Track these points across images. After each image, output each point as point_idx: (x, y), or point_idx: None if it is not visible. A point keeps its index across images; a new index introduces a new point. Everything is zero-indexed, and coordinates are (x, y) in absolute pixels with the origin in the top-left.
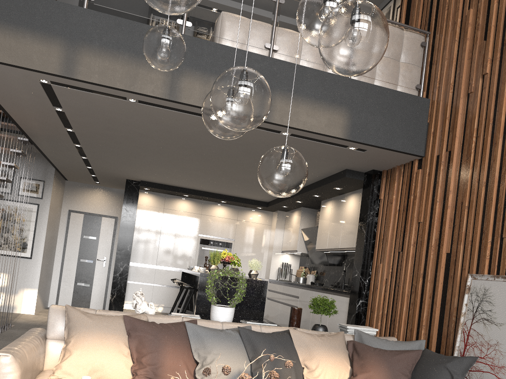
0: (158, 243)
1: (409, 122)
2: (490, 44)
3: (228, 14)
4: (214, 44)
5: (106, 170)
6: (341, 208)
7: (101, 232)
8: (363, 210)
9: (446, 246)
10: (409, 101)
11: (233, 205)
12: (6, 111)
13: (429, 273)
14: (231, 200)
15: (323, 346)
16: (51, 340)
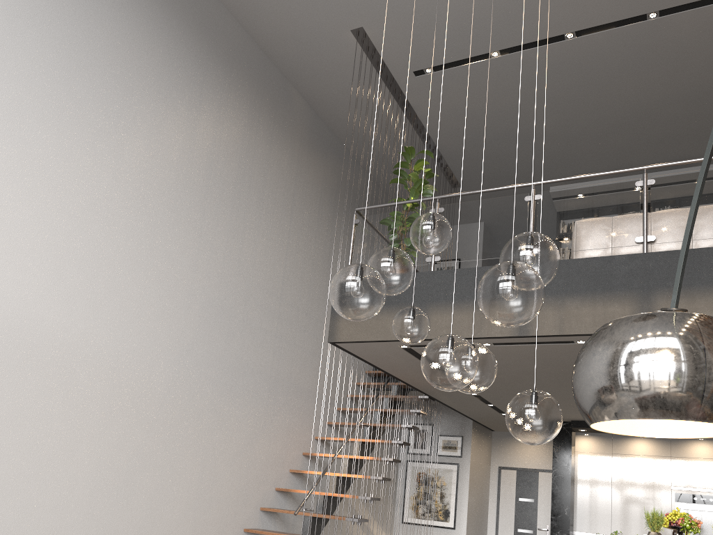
0: (609, 502)
1: None
2: None
3: (580, 222)
4: (565, 261)
5: None
6: None
7: (539, 491)
8: None
9: None
10: None
11: None
12: (394, 375)
13: None
14: None
15: None
16: None
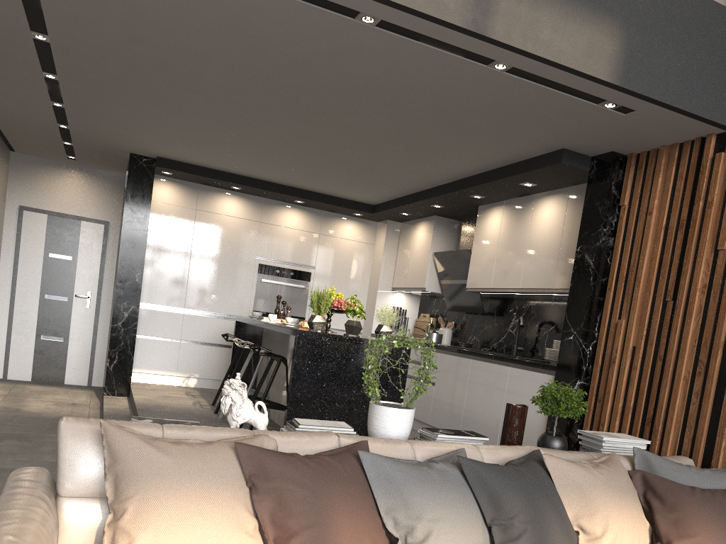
0: (187, 269)
1: (717, 61)
2: None
3: None
4: None
5: (96, 132)
6: (524, 219)
7: (81, 247)
8: (589, 225)
9: None
10: (720, 19)
11: (314, 208)
12: None
13: None
14: (315, 199)
15: (609, 489)
16: (70, 500)
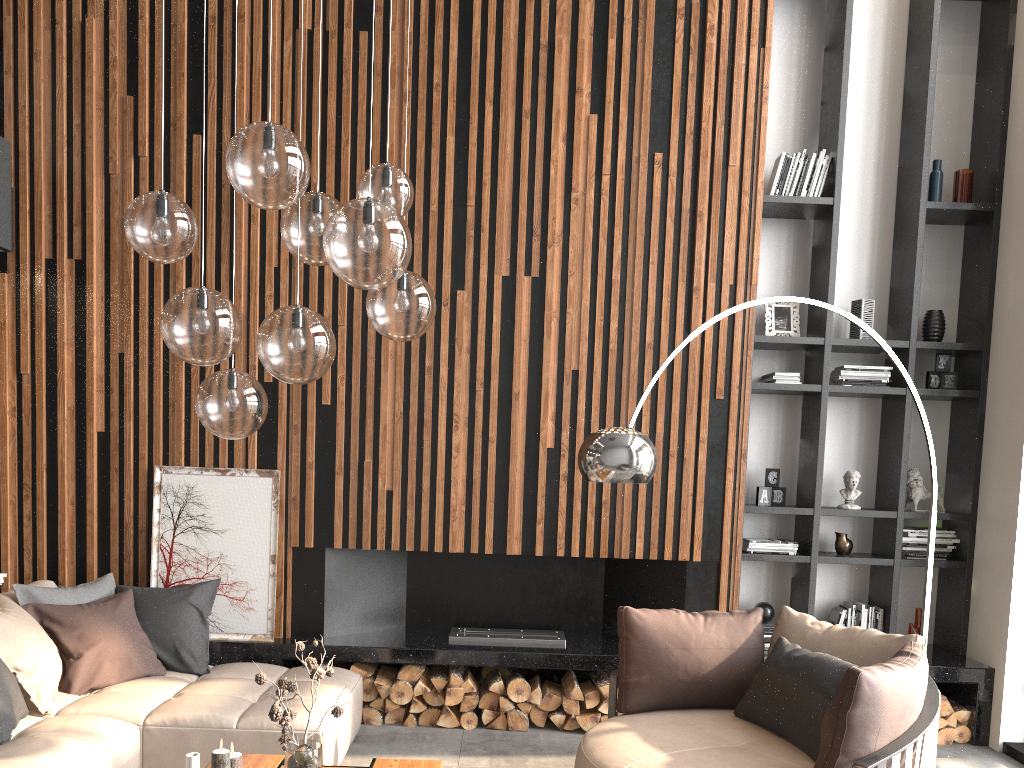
0: None
1: None
2: (147, 110)
3: None
4: None
5: None
6: None
7: None
8: None
9: (97, 420)
10: None
11: None
12: None
13: (66, 463)
14: None
15: (27, 627)
16: None
